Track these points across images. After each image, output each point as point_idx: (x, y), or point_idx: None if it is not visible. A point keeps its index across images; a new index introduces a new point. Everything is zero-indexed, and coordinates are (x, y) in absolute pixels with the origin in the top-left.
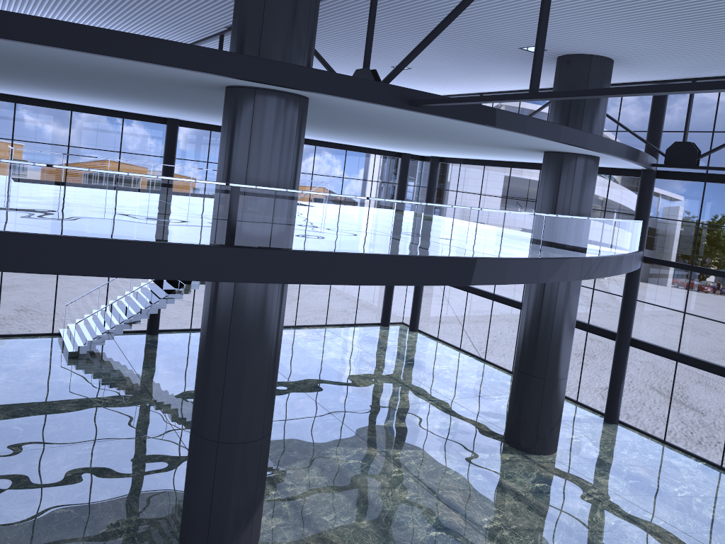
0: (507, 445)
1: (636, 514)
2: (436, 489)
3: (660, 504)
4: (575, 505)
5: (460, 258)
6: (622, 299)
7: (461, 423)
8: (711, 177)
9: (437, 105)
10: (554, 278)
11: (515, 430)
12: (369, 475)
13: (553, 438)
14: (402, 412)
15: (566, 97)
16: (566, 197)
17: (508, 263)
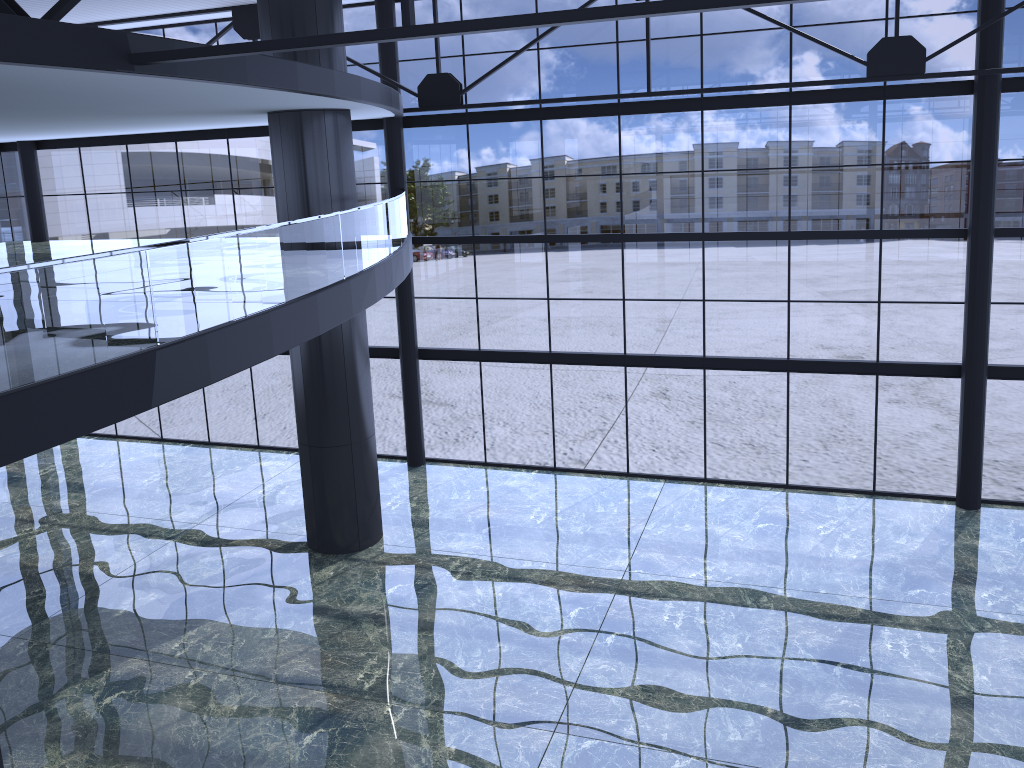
0: (319, 555)
1: (515, 569)
2: (269, 671)
3: (529, 543)
4: (449, 594)
5: (261, 315)
6: (397, 301)
7: (238, 553)
8: (474, 117)
9: (196, 59)
10: (365, 303)
11: (325, 530)
12: (154, 706)
13: (377, 518)
14: (138, 577)
15: (479, 30)
16: (323, 178)
17: (318, 302)
